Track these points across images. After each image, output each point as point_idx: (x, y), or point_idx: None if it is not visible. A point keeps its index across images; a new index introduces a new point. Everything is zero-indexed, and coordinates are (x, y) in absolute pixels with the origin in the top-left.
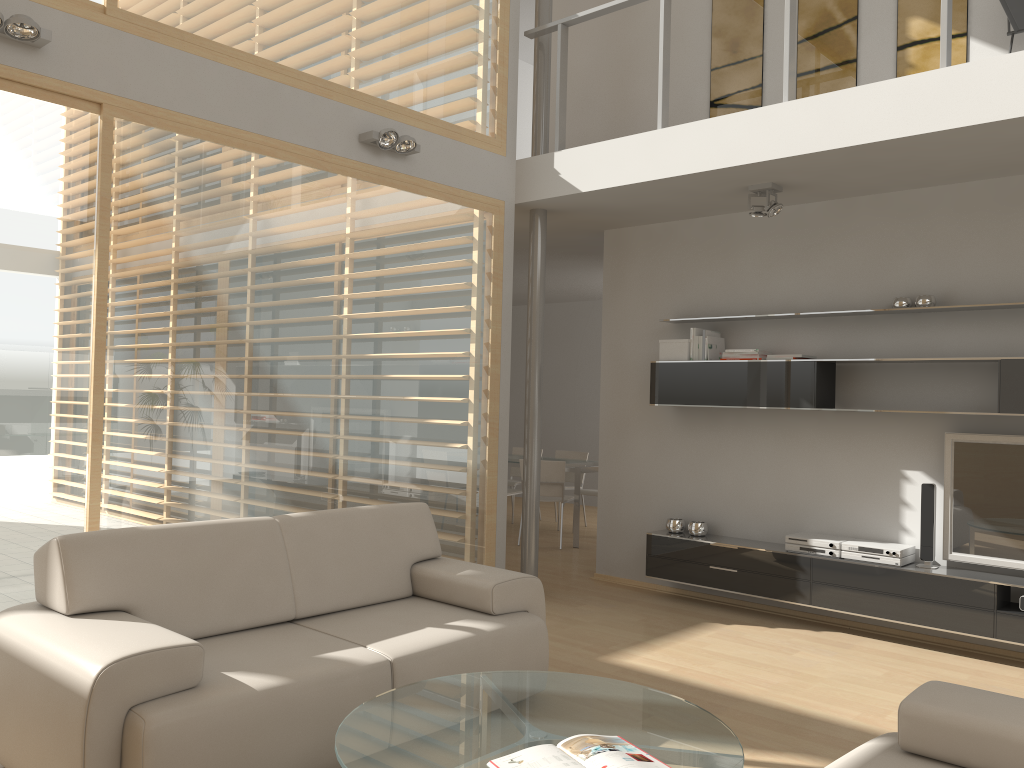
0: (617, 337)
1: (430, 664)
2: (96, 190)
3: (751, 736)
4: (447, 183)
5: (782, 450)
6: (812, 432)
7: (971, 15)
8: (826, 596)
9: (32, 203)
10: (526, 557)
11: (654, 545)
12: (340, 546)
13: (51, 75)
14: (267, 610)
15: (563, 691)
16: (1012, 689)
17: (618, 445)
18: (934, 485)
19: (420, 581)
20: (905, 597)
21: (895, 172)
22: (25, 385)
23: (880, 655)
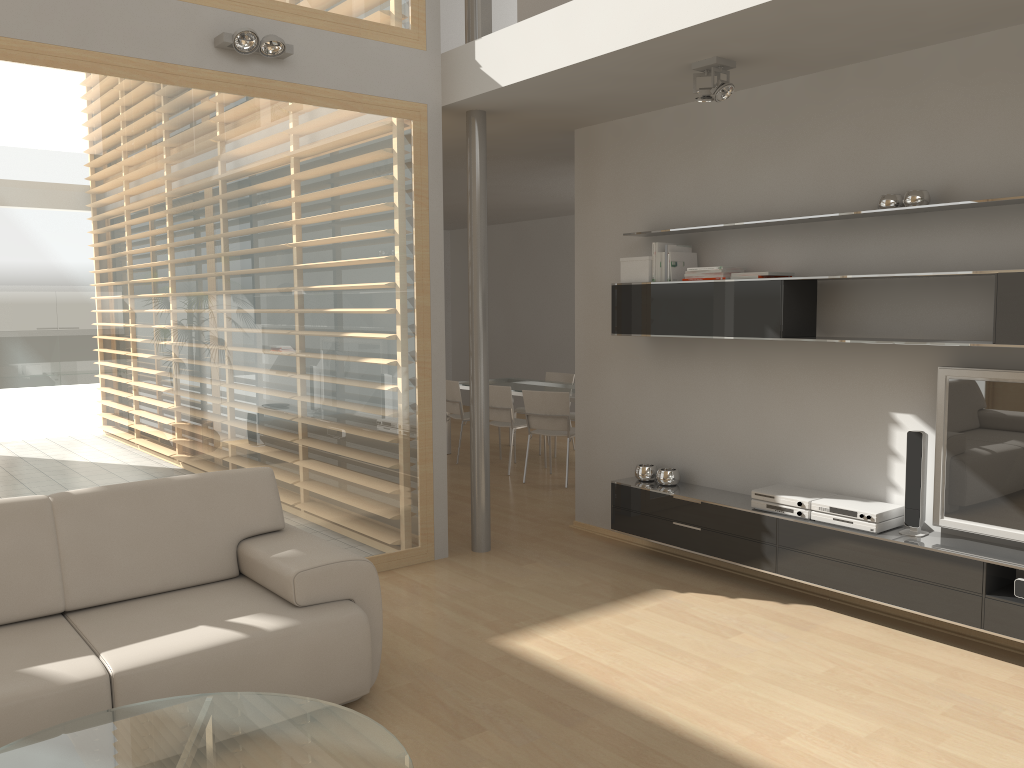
0: (590, 255)
1: (171, 676)
2: None
3: (586, 765)
4: (344, 88)
5: (759, 387)
6: (791, 365)
7: None
8: (793, 564)
9: None
10: (475, 508)
11: (618, 495)
12: (135, 525)
13: None
14: (23, 604)
15: (269, 730)
16: (985, 700)
17: (593, 379)
18: (922, 434)
19: (244, 560)
20: (880, 571)
21: (866, 30)
22: None
23: (841, 641)
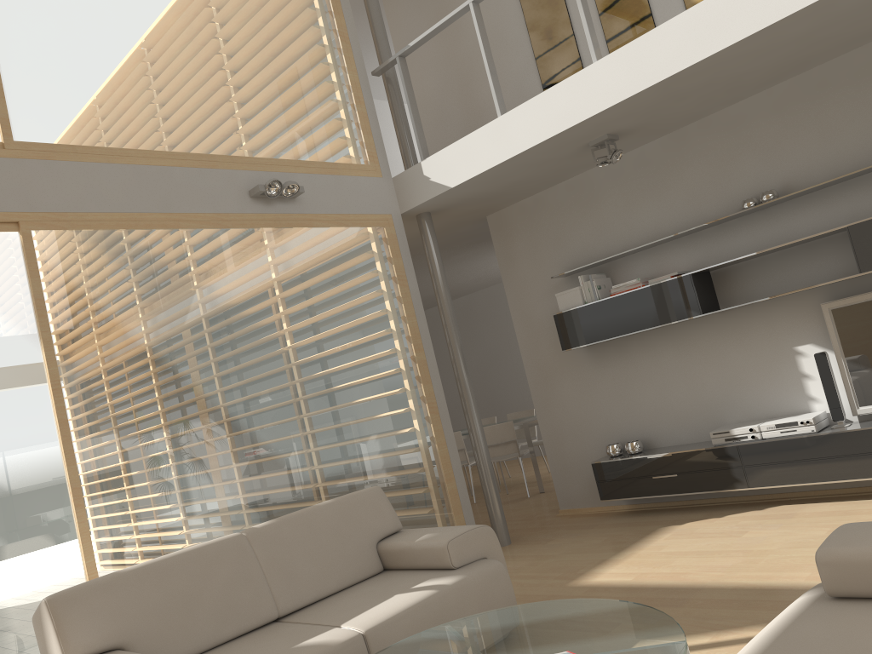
0: (521, 302)
1: (401, 628)
2: (30, 294)
3: (713, 620)
4: (336, 212)
5: (686, 359)
6: (707, 336)
7: None
8: (760, 476)
9: None
10: (492, 511)
11: (600, 471)
12: (306, 542)
13: None
14: (251, 616)
15: (518, 622)
16: None
17: (548, 394)
18: (825, 352)
19: (387, 555)
20: (829, 458)
21: (708, 94)
22: (5, 474)
23: (821, 516)
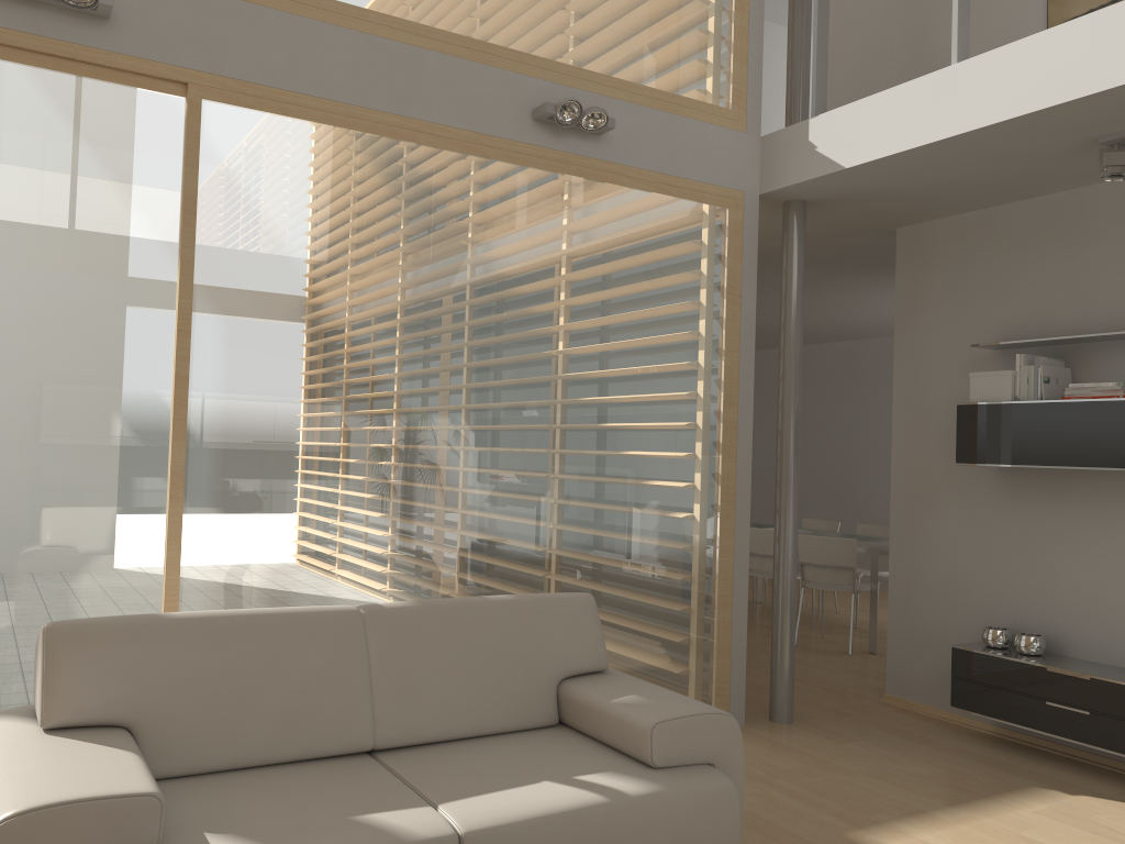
0: (914, 372)
1: (526, 843)
2: (180, 190)
3: None
4: (659, 169)
5: None
6: None
7: None
8: None
9: (99, 207)
10: (777, 668)
11: (963, 664)
12: (450, 650)
13: (122, 51)
14: (330, 736)
15: None
16: None
17: (916, 520)
18: None
19: (568, 705)
20: None
21: None
22: (87, 429)
23: None
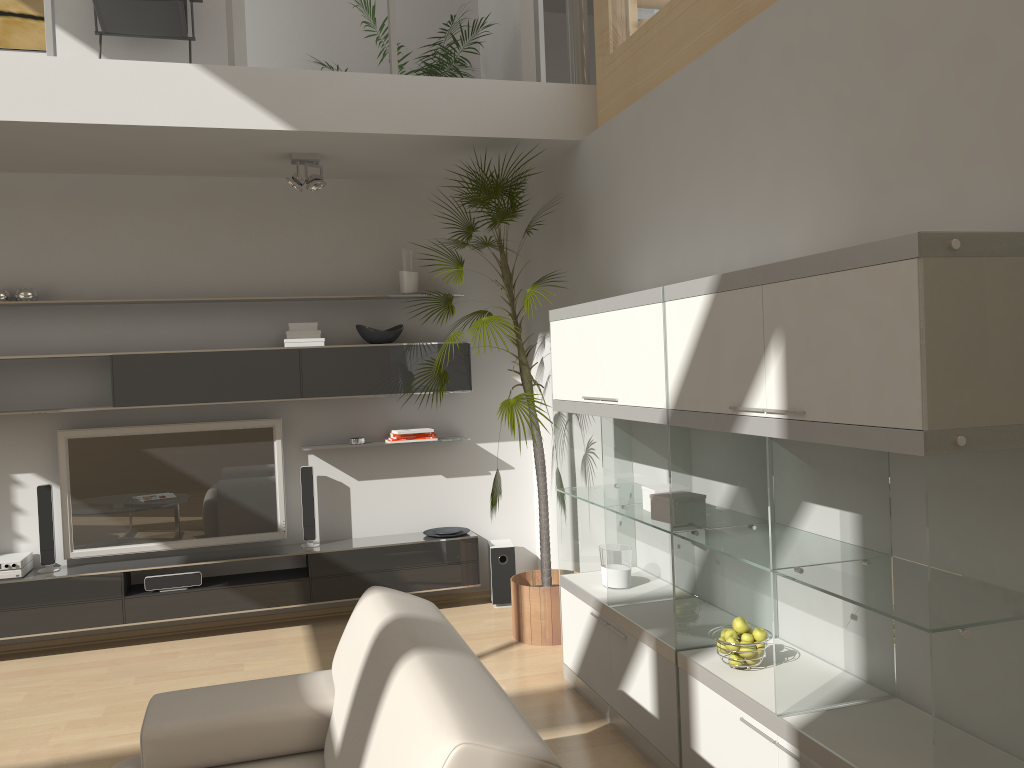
0: None
1: None
2: None
3: None
4: None
5: None
6: None
7: (54, 1)
8: None
9: None
10: None
11: None
12: None
13: None
14: None
15: None
16: (151, 667)
17: None
18: (51, 486)
19: None
20: (31, 608)
21: None
22: None
23: (12, 677)
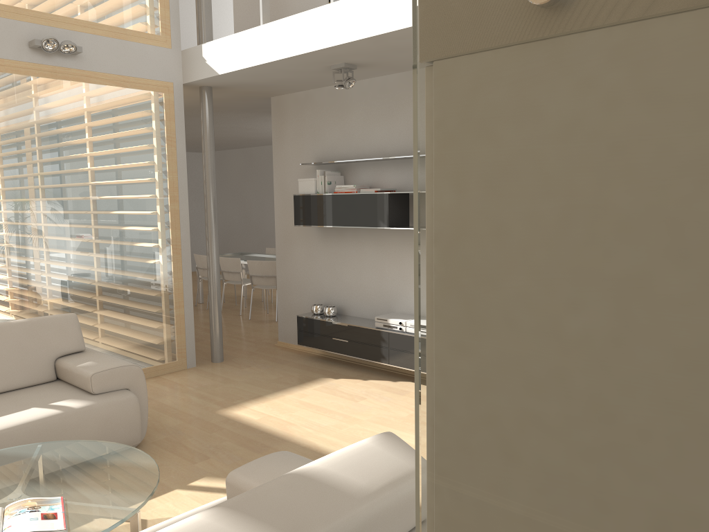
0: (282, 176)
1: (15, 436)
2: None
3: None
4: (117, 73)
5: (380, 255)
6: (397, 243)
7: None
8: (397, 358)
9: None
10: (212, 335)
11: (301, 323)
12: None
13: None
14: None
15: (76, 457)
16: None
17: (287, 253)
18: None
19: (59, 370)
20: None
21: None
22: None
23: None
